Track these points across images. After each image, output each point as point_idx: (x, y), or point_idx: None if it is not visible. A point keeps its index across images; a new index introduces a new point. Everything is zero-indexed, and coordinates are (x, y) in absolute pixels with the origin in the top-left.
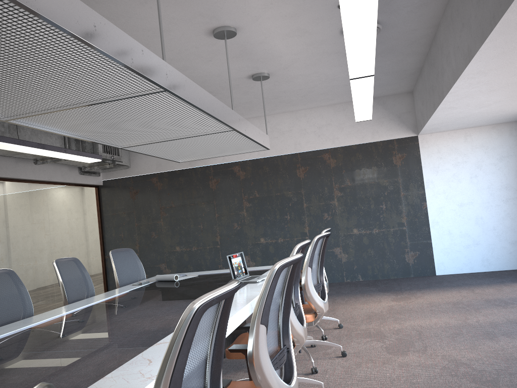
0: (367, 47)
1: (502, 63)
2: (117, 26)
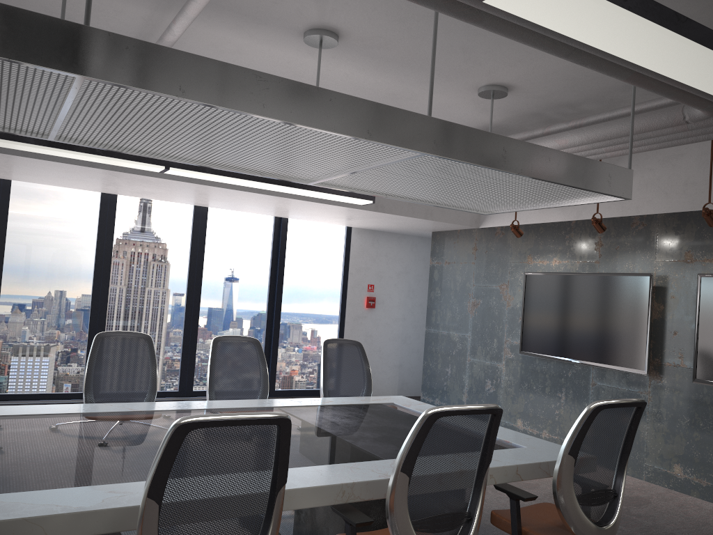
0: None
1: None
2: None
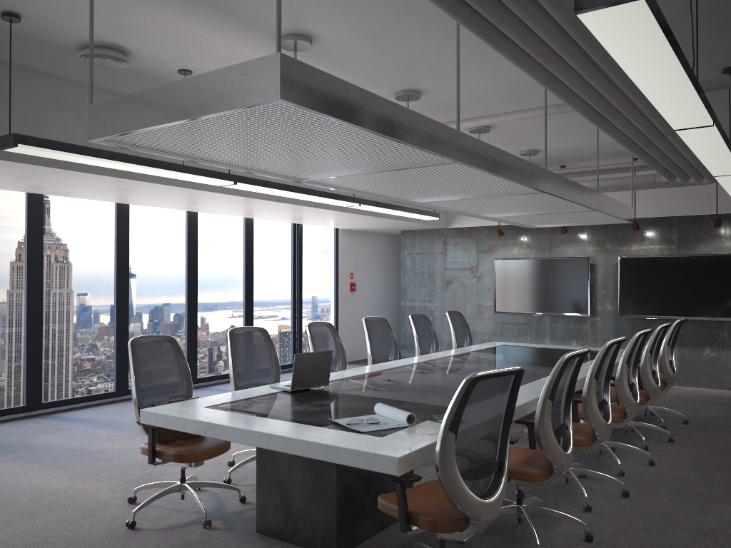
0: (276, 194)
1: (83, 178)
2: (440, 40)
